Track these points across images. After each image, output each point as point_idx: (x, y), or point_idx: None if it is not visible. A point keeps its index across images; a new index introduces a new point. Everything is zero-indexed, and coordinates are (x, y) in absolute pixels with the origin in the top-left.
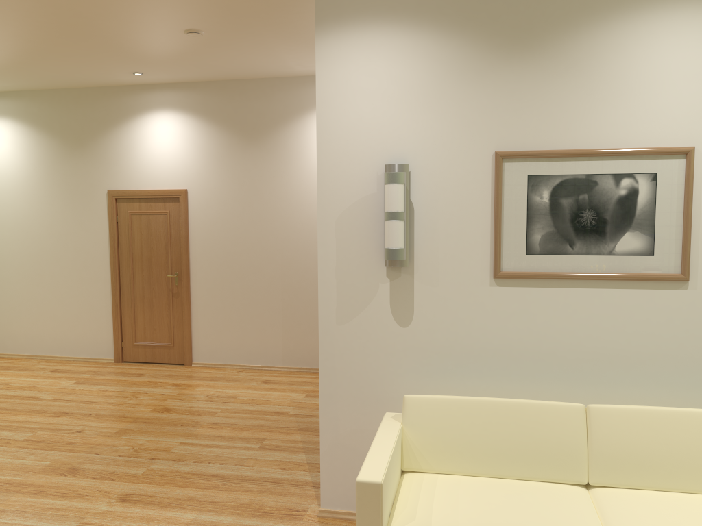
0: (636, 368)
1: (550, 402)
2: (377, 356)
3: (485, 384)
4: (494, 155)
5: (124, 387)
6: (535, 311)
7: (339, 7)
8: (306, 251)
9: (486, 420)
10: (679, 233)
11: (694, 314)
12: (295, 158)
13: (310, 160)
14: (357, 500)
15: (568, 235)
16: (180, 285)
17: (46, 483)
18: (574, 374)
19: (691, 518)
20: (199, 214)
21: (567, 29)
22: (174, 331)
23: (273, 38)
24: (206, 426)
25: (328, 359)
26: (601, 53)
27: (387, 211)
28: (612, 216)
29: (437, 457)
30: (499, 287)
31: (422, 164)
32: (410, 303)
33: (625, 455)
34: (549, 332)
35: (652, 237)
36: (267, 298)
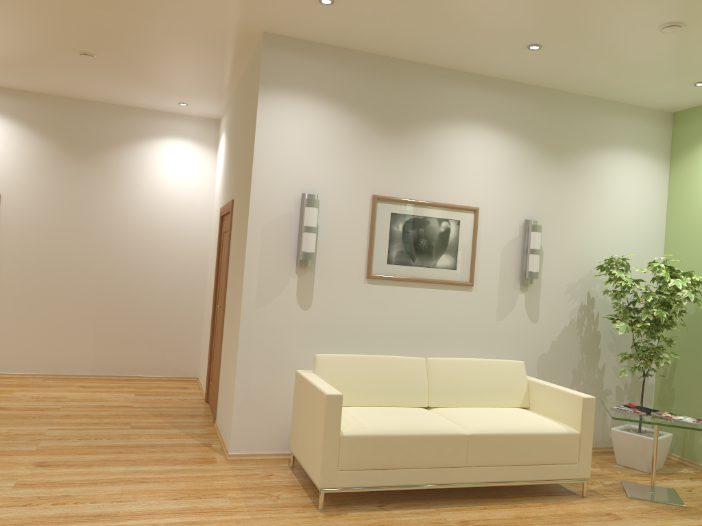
0: (444, 339)
1: (406, 357)
2: (284, 331)
3: (356, 351)
4: (372, 197)
5: None
6: (390, 302)
7: (277, 78)
8: (127, 265)
9: (370, 369)
10: (469, 257)
11: (475, 306)
12: (124, 179)
13: (139, 183)
14: (326, 407)
15: (412, 253)
16: None
17: None
18: (410, 344)
19: (489, 414)
20: (12, 220)
21: (418, 126)
22: None
23: (153, 75)
24: (60, 417)
25: (246, 334)
26: (435, 144)
27: (306, 226)
28: (436, 243)
29: None
30: (369, 284)
31: (326, 196)
32: (310, 293)
33: (448, 386)
34: (397, 316)
35: (456, 258)
36: (81, 308)
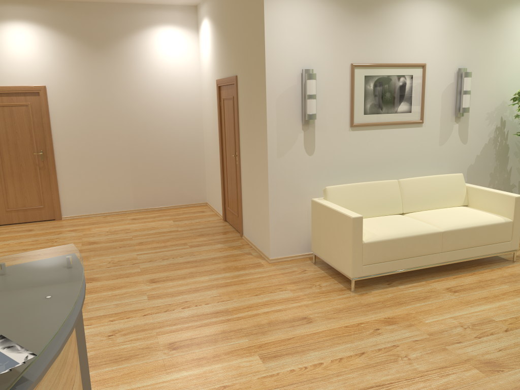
0: (404, 164)
1: (385, 180)
2: (297, 172)
3: (346, 180)
4: (350, 65)
5: (32, 238)
6: (367, 142)
7: None
8: (145, 128)
9: (363, 192)
10: (420, 102)
11: (424, 137)
12: (133, 63)
13: (144, 65)
14: (353, 226)
15: (380, 105)
16: (46, 160)
17: (86, 288)
18: (382, 170)
19: (447, 214)
20: (58, 105)
21: (380, 4)
22: (43, 196)
23: None
24: (137, 245)
25: (273, 177)
26: (393, 17)
27: (309, 94)
28: (396, 95)
29: None
30: (352, 131)
31: (318, 69)
32: (313, 143)
33: (415, 197)
34: (372, 151)
35: (410, 104)
36: (118, 164)
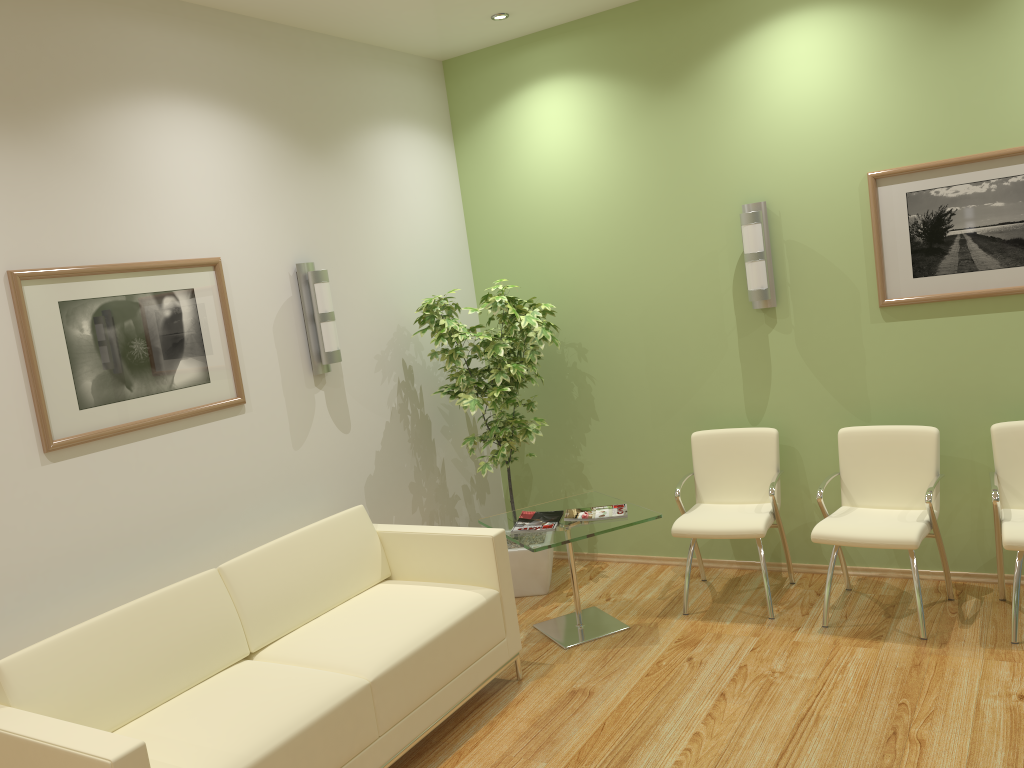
0: (222, 515)
1: (184, 581)
2: None
3: (67, 607)
4: (7, 277)
5: None
6: (107, 483)
7: None
8: None
9: (128, 637)
10: (227, 352)
11: (256, 438)
12: None
13: None
14: None
15: (123, 375)
16: None
17: None
18: (166, 548)
19: (362, 621)
20: None
21: (66, 108)
22: None
23: None
24: None
25: None
26: (110, 145)
27: None
28: (163, 343)
29: (85, 721)
30: (55, 463)
31: None
32: None
33: (274, 601)
34: (129, 505)
35: (205, 361)
36: None
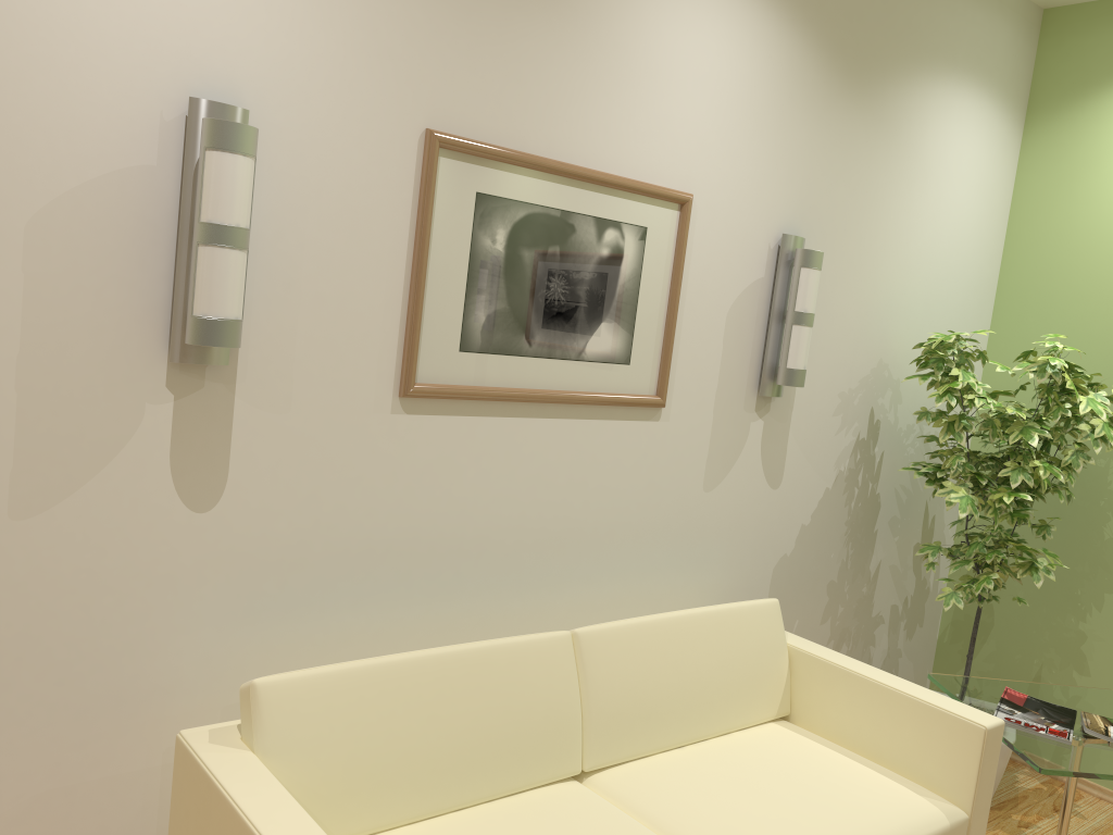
0: (590, 552)
1: (524, 637)
2: (126, 591)
3: (365, 618)
4: (424, 137)
5: None
6: (463, 463)
7: None
8: None
9: (432, 700)
10: (661, 330)
11: (663, 459)
12: None
13: None
14: None
15: (526, 320)
16: None
17: None
18: (509, 575)
19: (751, 786)
20: None
21: None
22: None
23: None
24: None
25: None
26: None
27: (212, 223)
28: (588, 291)
29: (342, 807)
30: (408, 415)
31: (277, 120)
32: (221, 454)
33: (632, 705)
34: (481, 501)
35: (631, 333)
36: None
